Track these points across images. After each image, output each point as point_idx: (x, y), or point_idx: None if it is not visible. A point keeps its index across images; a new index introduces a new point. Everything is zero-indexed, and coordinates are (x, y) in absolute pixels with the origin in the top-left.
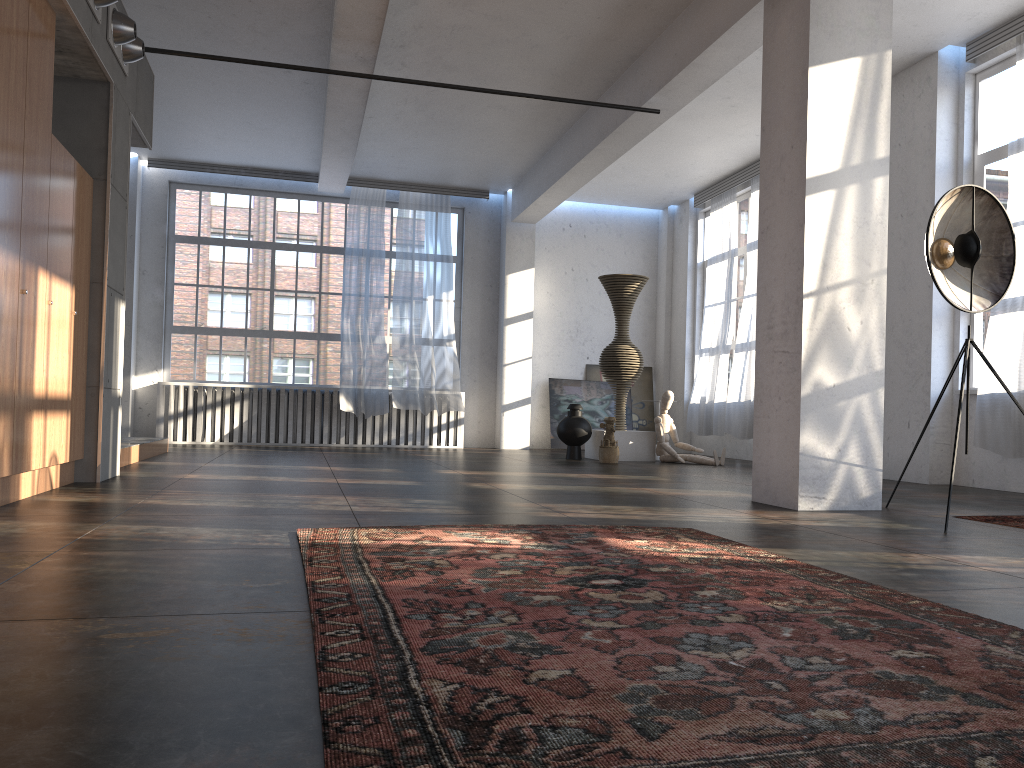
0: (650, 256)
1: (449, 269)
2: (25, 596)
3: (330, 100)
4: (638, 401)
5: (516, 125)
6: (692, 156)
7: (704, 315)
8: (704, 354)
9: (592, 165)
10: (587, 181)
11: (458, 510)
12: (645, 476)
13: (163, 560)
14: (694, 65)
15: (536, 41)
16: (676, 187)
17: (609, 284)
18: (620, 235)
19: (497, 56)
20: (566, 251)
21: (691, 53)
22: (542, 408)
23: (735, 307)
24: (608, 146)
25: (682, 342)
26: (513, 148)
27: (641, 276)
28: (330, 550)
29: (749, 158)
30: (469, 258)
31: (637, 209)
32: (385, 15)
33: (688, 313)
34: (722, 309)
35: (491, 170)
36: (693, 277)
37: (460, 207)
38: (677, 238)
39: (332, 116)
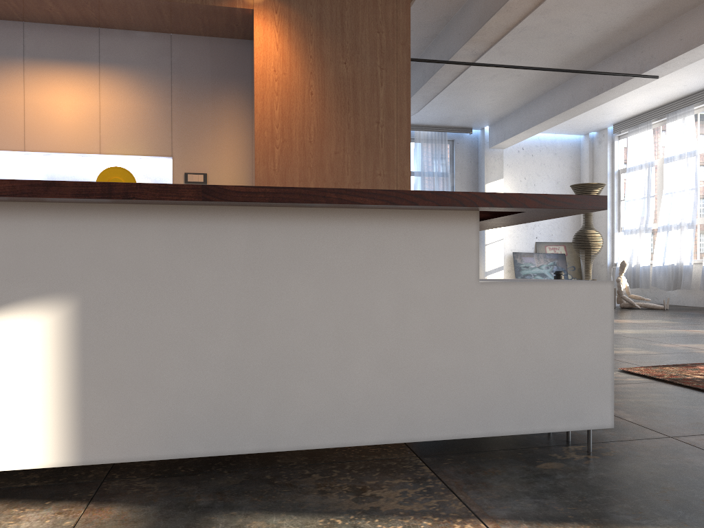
0: (575, 167)
1: (448, 182)
2: (648, 418)
3: (431, 79)
4: (570, 265)
5: (521, 86)
6: (629, 100)
7: (625, 207)
8: (626, 233)
9: (576, 111)
10: (563, 121)
11: (646, 351)
12: (655, 320)
13: (624, 392)
14: (700, 47)
15: (574, 34)
16: (604, 120)
17: (579, 190)
18: (555, 154)
19: (540, 44)
20: (520, 166)
21: (699, 39)
22: (508, 272)
23: (654, 201)
24: (597, 99)
25: (604, 225)
26: (508, 100)
27: (602, 184)
28: (697, 383)
29: (668, 100)
30: (458, 173)
31: (566, 135)
32: (513, 26)
33: (608, 205)
34: (642, 202)
35: (483, 115)
36: (611, 181)
37: (451, 139)
38: (596, 154)
39: (424, 88)
